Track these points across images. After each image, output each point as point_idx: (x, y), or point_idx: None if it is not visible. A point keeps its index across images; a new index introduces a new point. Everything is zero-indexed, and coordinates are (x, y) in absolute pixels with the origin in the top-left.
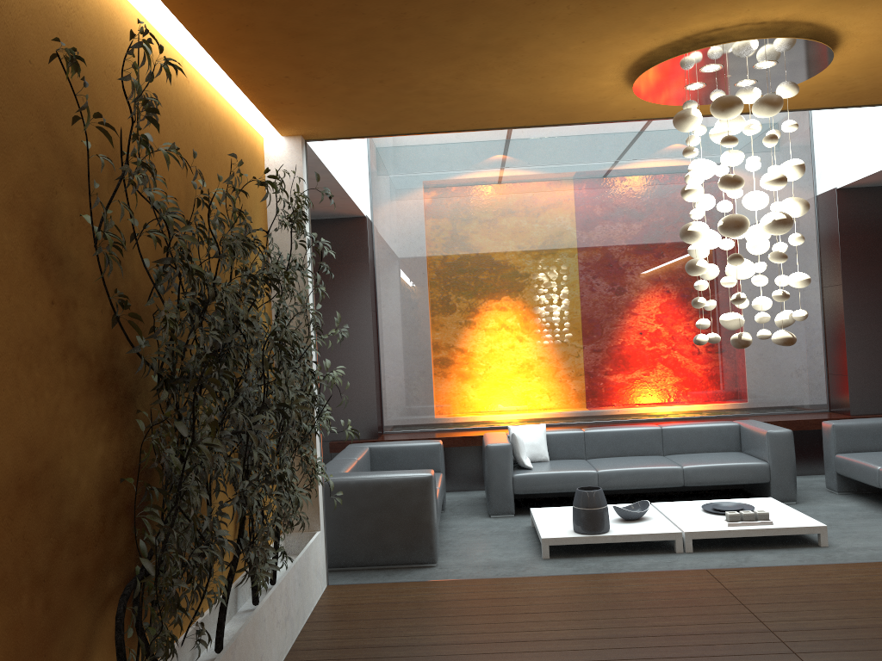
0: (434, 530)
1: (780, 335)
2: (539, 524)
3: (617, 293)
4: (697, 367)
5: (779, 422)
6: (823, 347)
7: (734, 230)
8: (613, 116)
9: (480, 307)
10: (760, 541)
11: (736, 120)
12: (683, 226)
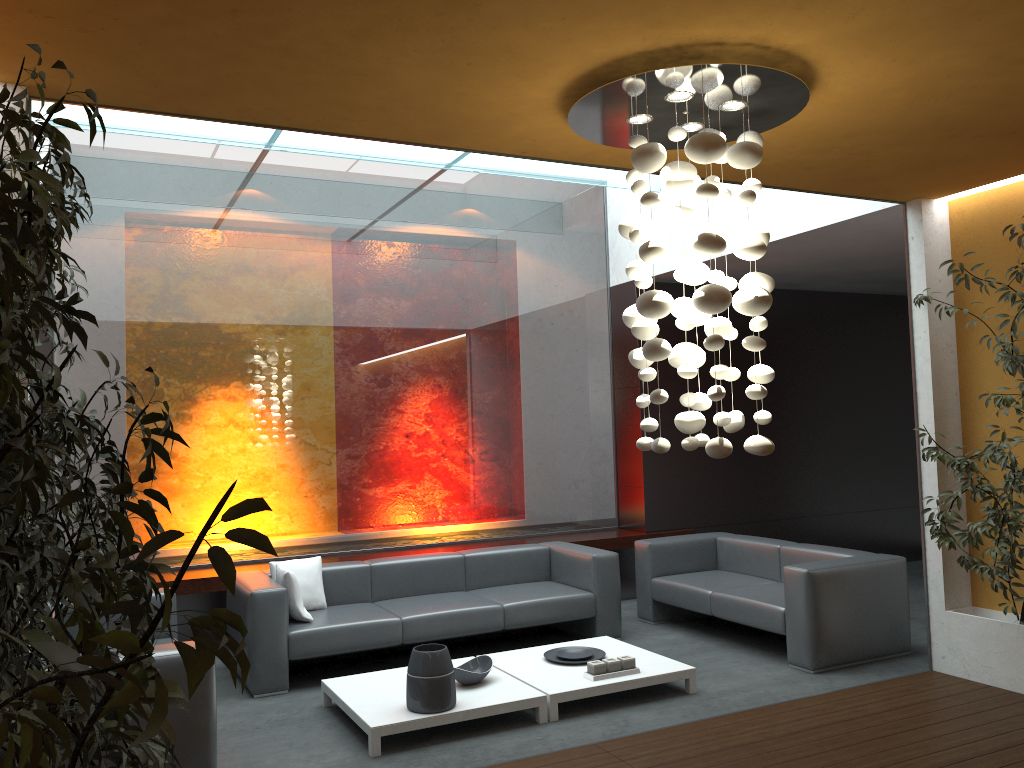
0: (214, 737)
1: (759, 441)
2: (352, 704)
3: (397, 384)
4: (486, 478)
5: (579, 542)
6: (614, 455)
7: (719, 304)
8: (502, 146)
9: (215, 395)
10: (623, 695)
11: (690, 170)
12: (644, 295)
